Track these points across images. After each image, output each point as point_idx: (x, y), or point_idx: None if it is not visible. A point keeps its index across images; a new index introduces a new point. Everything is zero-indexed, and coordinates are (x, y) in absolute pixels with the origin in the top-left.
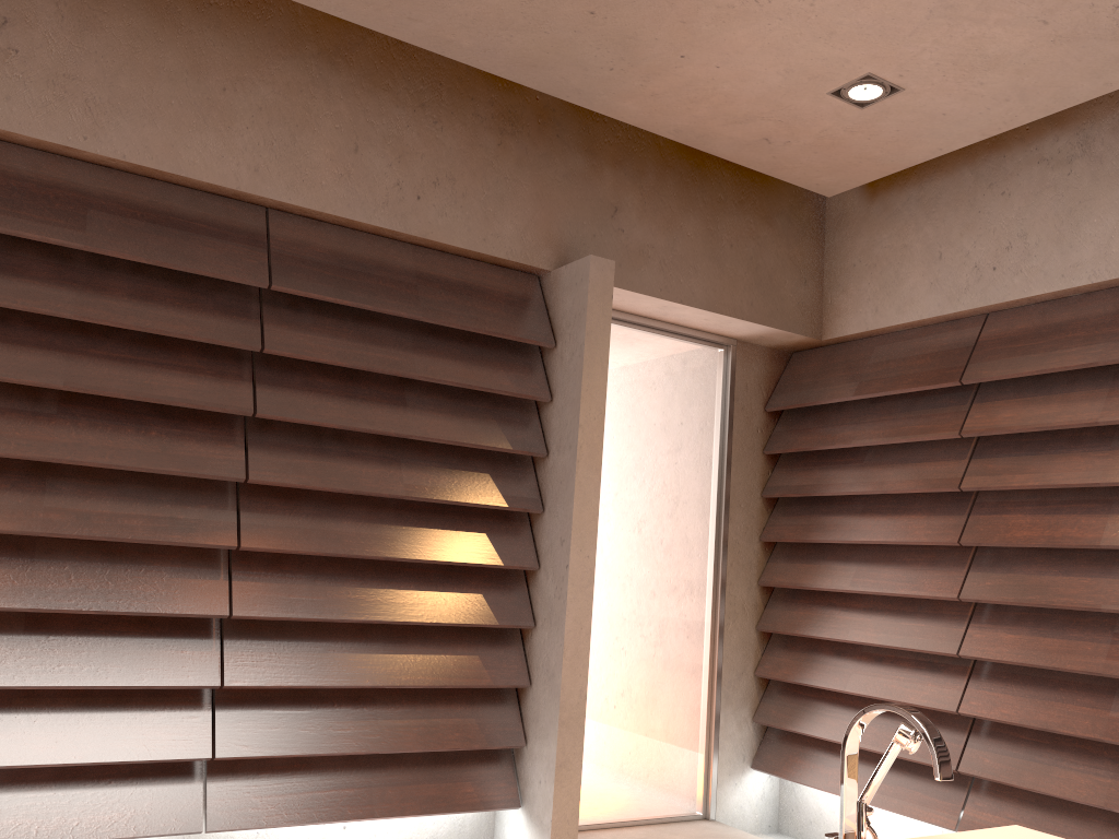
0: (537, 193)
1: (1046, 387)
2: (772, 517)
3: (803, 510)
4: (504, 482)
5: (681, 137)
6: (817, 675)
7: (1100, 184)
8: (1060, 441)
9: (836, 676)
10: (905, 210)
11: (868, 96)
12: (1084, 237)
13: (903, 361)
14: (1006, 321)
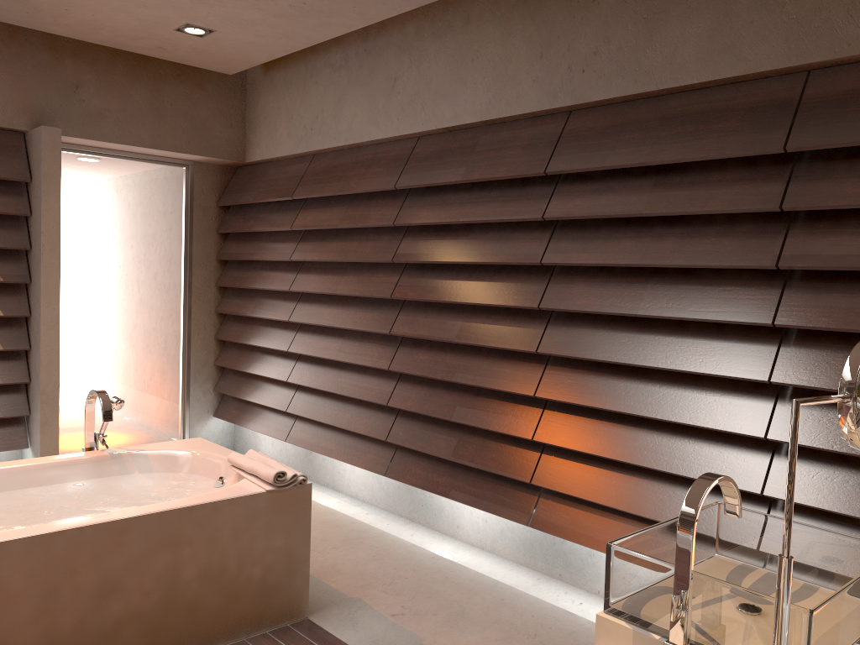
0: (12, 80)
1: (328, 203)
2: (223, 271)
3: (237, 268)
4: (2, 266)
5: (106, 44)
6: (239, 363)
7: (350, 85)
8: (332, 234)
9: (246, 364)
10: (279, 84)
11: (200, 32)
12: (343, 117)
13: (276, 180)
14: (319, 161)
